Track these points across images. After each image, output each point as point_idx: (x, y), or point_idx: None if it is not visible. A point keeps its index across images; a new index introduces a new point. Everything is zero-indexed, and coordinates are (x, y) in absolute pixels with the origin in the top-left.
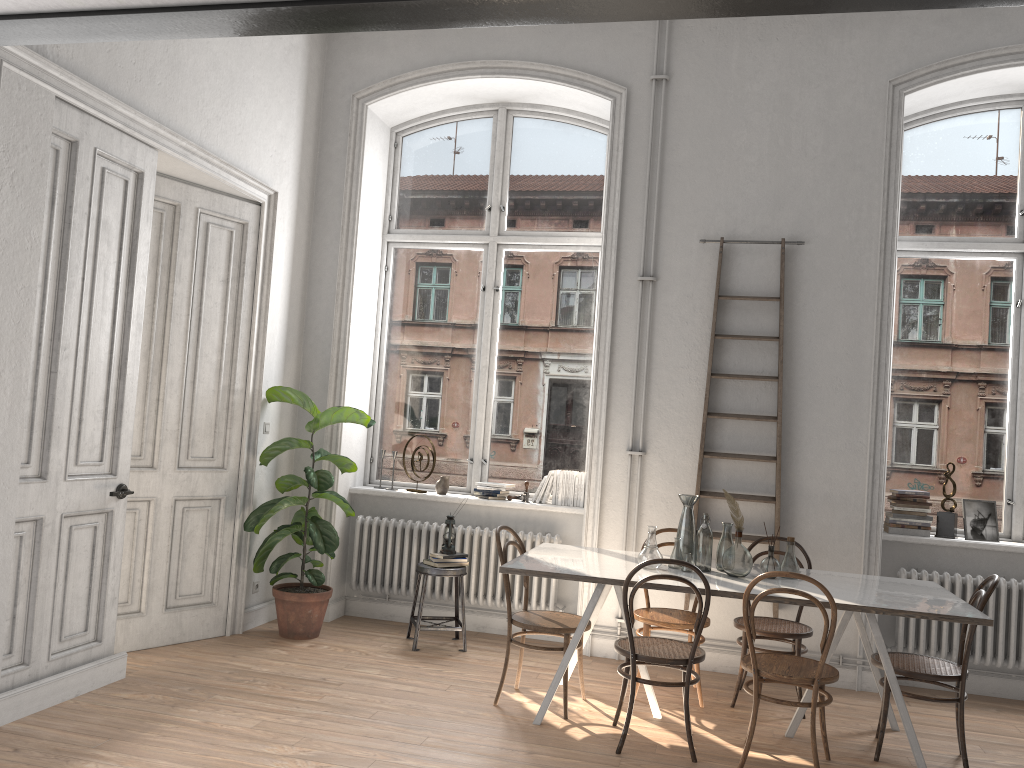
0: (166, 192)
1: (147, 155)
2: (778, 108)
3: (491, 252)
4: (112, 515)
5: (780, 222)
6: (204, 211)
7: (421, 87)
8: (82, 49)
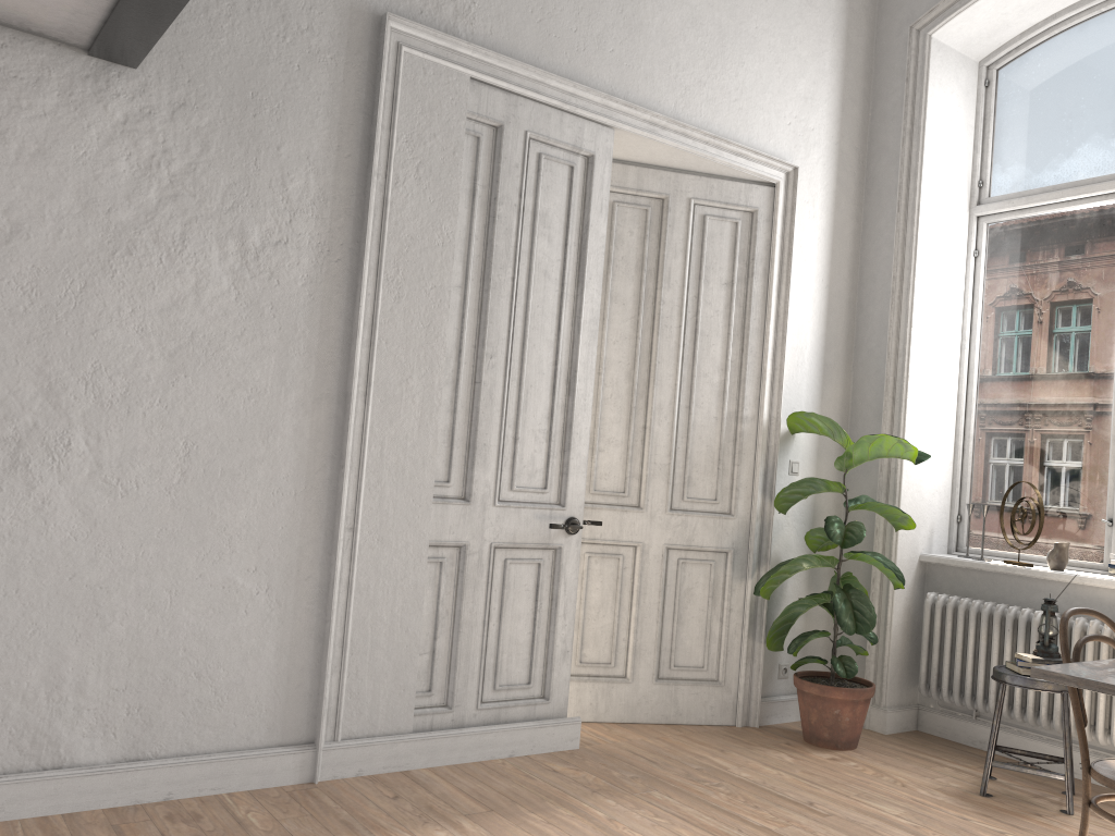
0: (650, 184)
1: (598, 135)
2: None
3: None
4: (560, 553)
5: None
6: (698, 202)
7: None
8: (504, 23)
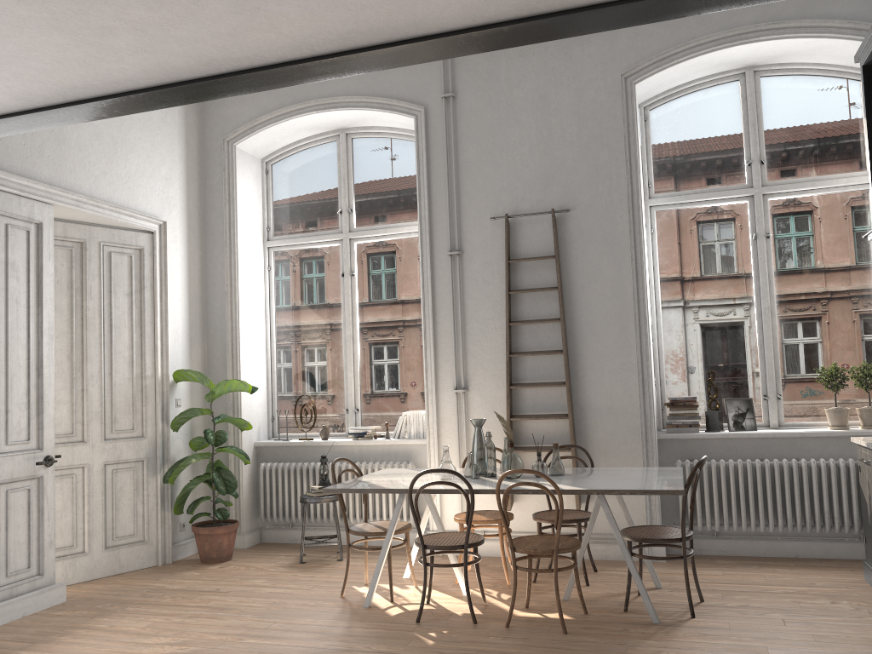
0: (73, 233)
1: (44, 209)
2: (540, 107)
3: (345, 246)
4: (42, 479)
5: (551, 196)
6: (106, 243)
7: (273, 126)
8: None
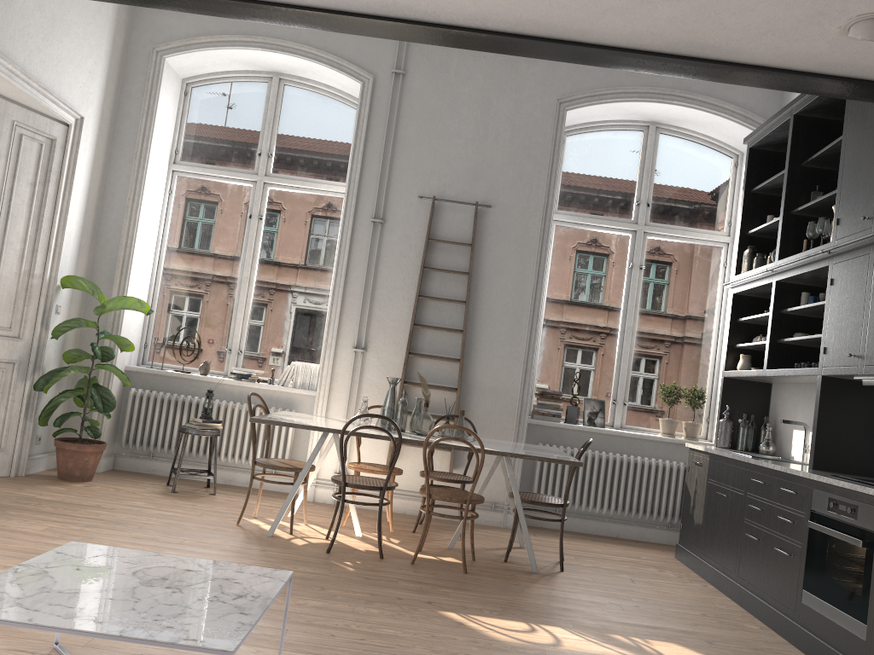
0: None
1: None
2: (481, 107)
3: (258, 188)
4: None
5: (476, 190)
6: (19, 124)
7: (211, 50)
8: None
